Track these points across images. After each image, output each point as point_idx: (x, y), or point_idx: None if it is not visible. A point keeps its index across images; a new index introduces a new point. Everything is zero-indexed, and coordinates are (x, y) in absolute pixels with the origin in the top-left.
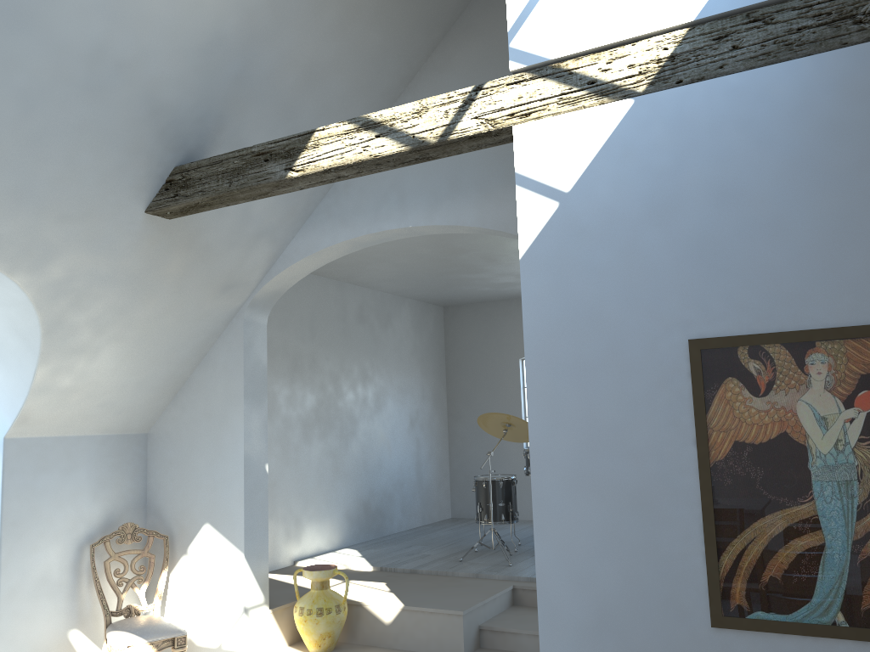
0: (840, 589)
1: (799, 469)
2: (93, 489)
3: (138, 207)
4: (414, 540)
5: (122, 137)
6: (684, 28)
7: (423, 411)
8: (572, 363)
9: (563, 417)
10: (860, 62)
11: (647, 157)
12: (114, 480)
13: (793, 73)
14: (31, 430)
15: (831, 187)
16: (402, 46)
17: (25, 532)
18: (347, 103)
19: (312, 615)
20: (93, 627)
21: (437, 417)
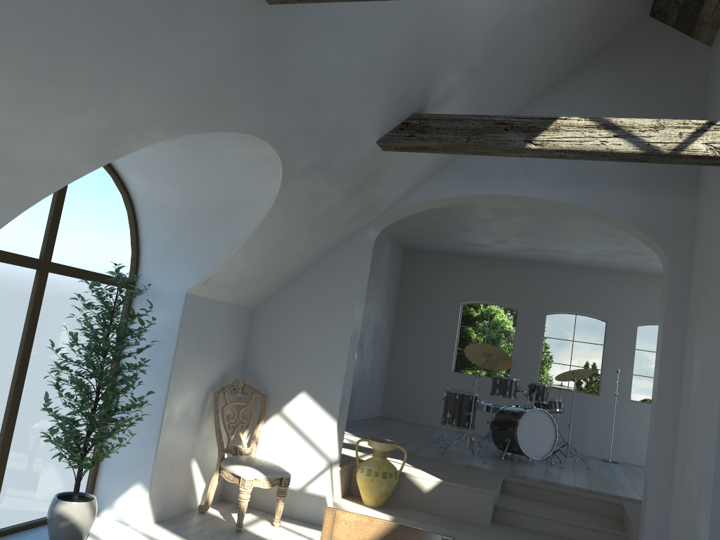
0: None
1: None
2: (221, 347)
3: (375, 137)
4: (377, 429)
5: (406, 84)
6: None
7: (382, 328)
8: None
9: None
10: None
11: None
12: (232, 342)
13: None
14: (203, 291)
15: None
16: (566, 62)
17: (184, 373)
18: (516, 93)
19: (378, 477)
20: (202, 459)
21: (387, 335)
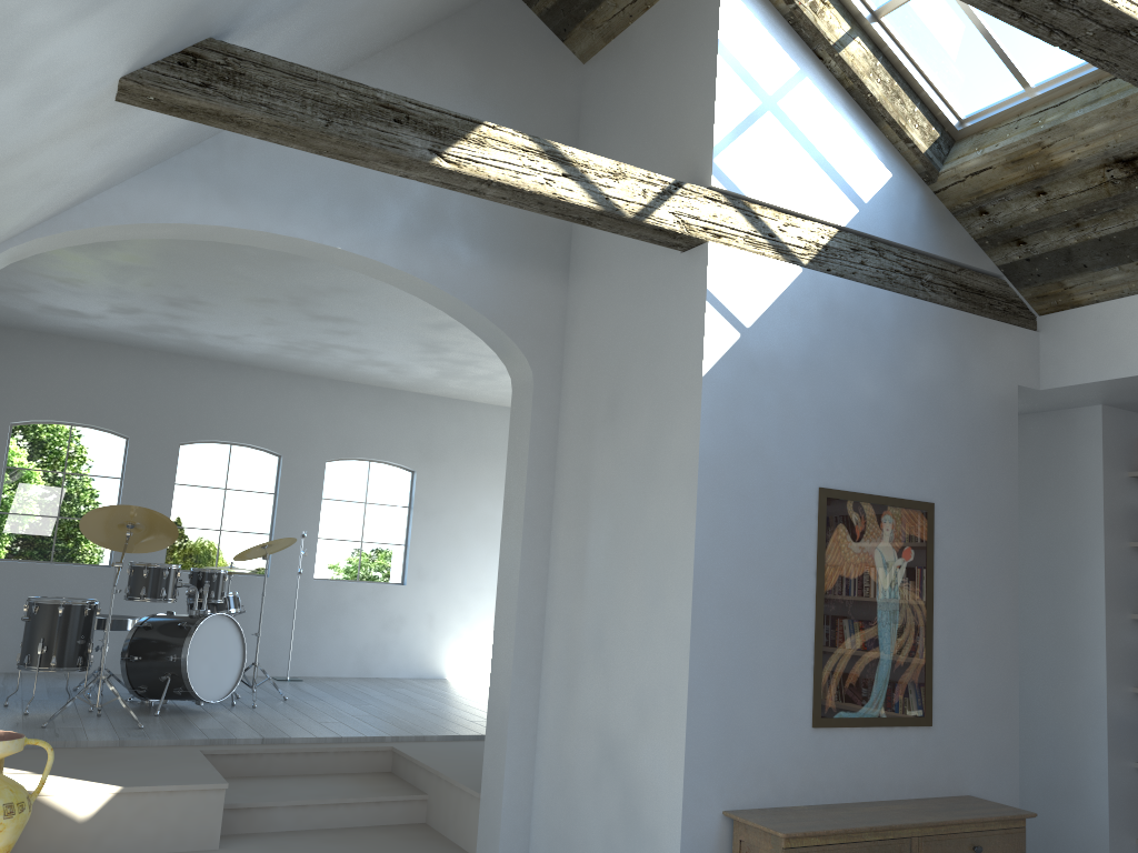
0: (884, 690)
1: (872, 600)
2: None
3: (127, 67)
4: None
5: None
6: (835, 228)
7: None
8: (736, 489)
9: (725, 539)
10: (923, 313)
11: (806, 323)
12: None
13: (893, 302)
14: None
15: (903, 395)
16: (409, 21)
17: None
18: (334, 52)
19: None
20: None
21: None
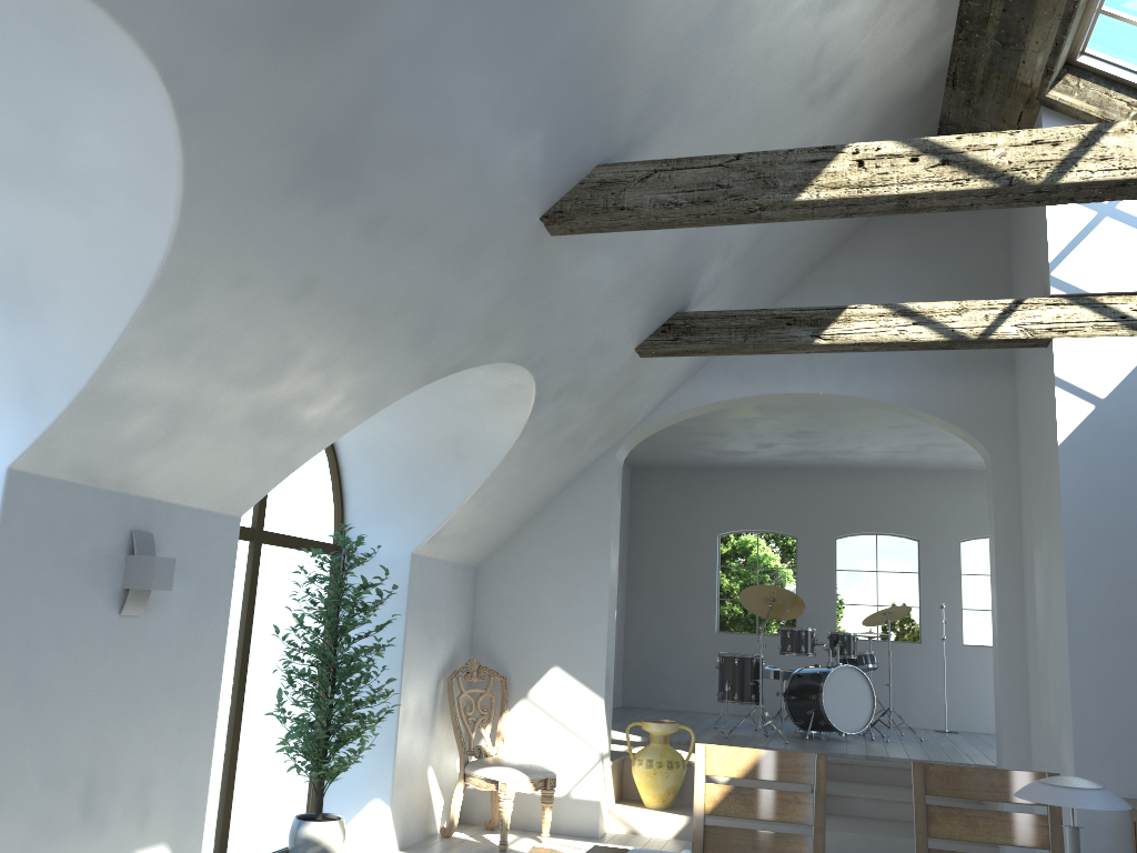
0: None
1: None
2: (448, 619)
3: (634, 344)
4: (629, 720)
5: (671, 284)
6: None
7: None
8: (1105, 532)
9: (1097, 574)
10: None
11: None
12: (458, 612)
13: None
14: (429, 548)
15: None
16: (841, 229)
17: (415, 655)
18: (786, 271)
19: (663, 768)
20: (439, 767)
21: (620, 590)
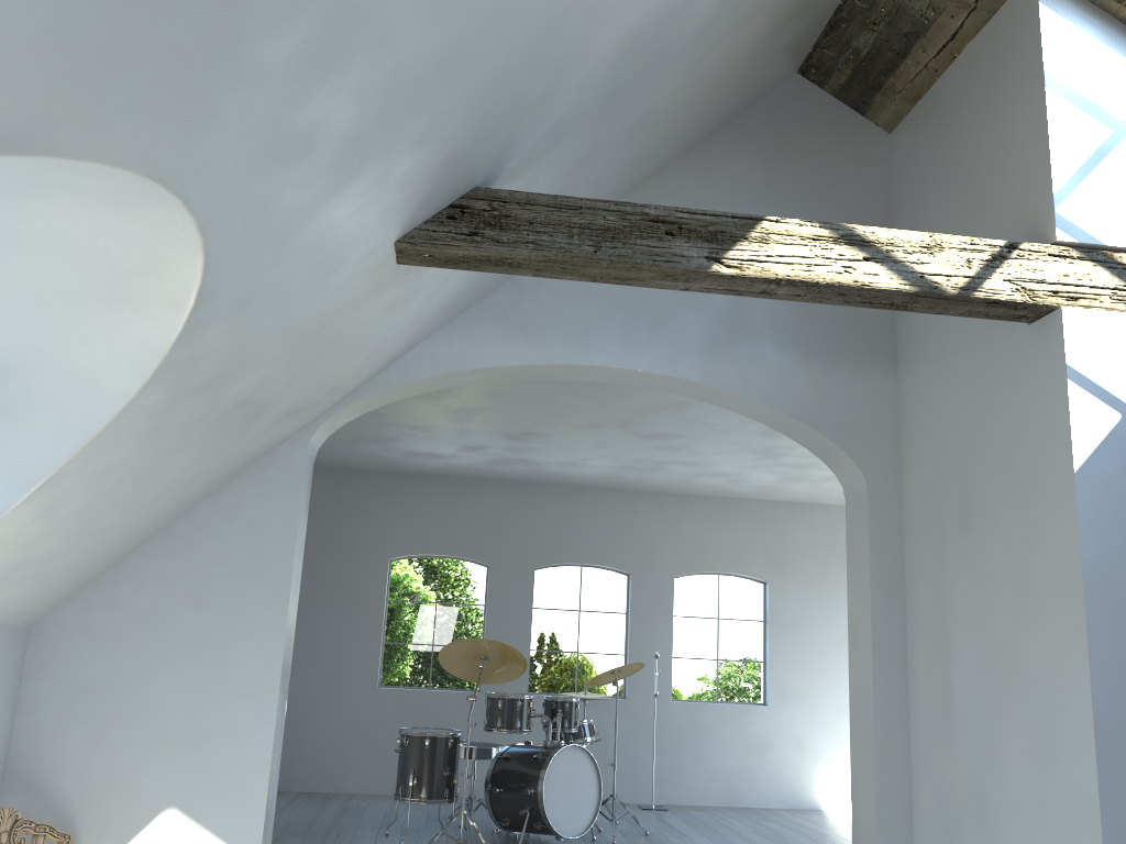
0: None
1: None
2: None
3: (398, 231)
4: None
5: (493, 116)
6: None
7: None
8: None
9: None
10: None
11: None
12: None
13: None
14: None
15: None
16: (690, 129)
17: None
18: (614, 175)
19: None
20: None
21: None
